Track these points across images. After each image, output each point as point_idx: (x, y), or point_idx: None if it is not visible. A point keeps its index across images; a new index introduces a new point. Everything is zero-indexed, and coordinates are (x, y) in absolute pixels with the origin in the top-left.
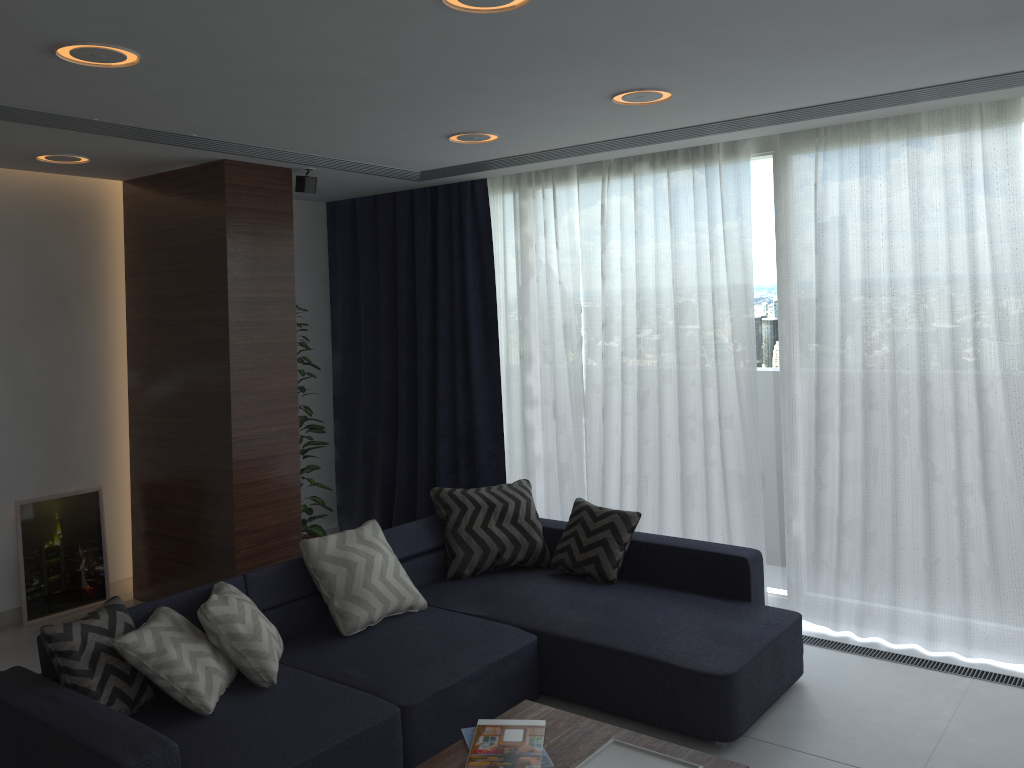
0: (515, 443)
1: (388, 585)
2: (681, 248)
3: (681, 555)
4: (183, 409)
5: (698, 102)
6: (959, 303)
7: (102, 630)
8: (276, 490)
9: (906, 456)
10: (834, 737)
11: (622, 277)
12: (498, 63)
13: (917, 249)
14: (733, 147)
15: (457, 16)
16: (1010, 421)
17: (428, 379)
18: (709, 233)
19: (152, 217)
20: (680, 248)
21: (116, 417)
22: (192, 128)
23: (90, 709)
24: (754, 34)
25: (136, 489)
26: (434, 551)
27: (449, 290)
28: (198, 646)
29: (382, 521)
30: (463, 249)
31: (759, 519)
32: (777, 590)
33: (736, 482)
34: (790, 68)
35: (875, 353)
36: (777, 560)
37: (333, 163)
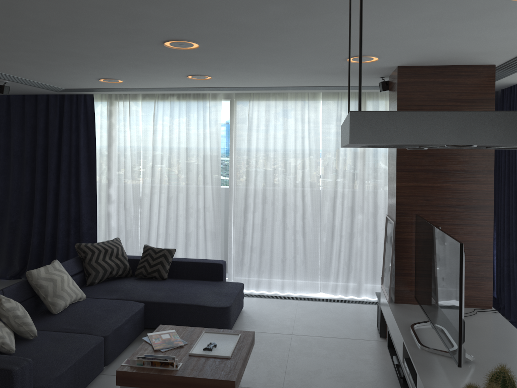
0: (102, 221)
1: (71, 289)
2: (190, 135)
3: (194, 265)
4: None
5: (217, 81)
6: (297, 164)
7: None
8: None
9: (276, 221)
10: (261, 325)
11: (162, 146)
12: (157, 61)
13: (285, 143)
14: (215, 95)
15: (162, 47)
16: (312, 207)
17: (54, 191)
18: (203, 130)
19: None
20: (190, 135)
21: None
22: None
23: None
24: (258, 67)
25: None
26: (78, 273)
27: (68, 146)
28: None
29: (20, 264)
30: (77, 127)
31: (219, 249)
32: None
33: (209, 234)
34: (260, 76)
35: (267, 182)
36: None
37: (24, 81)
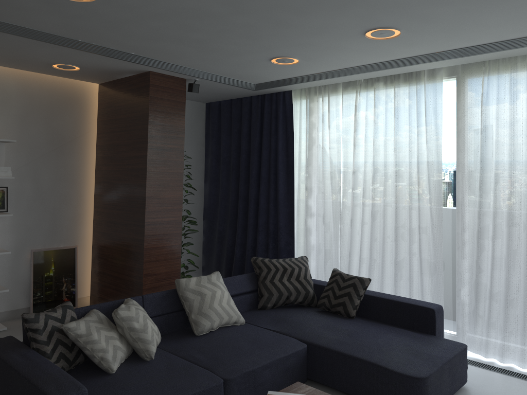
0: (300, 237)
1: (223, 308)
2: (400, 130)
3: (394, 305)
4: (121, 205)
5: (415, 39)
6: None
7: (57, 319)
8: (167, 253)
9: None
10: None
11: (365, 146)
12: (299, 5)
13: None
14: (433, 73)
15: None
16: None
17: (254, 199)
18: (417, 121)
19: (112, 102)
20: (399, 130)
21: (87, 209)
22: (131, 48)
23: (42, 363)
24: None
25: (95, 248)
26: (251, 292)
27: (268, 151)
28: (111, 333)
29: (225, 276)
30: (277, 129)
31: (441, 288)
32: (450, 331)
33: (427, 265)
34: (474, 14)
35: (516, 193)
36: (450, 313)
37: (208, 76)
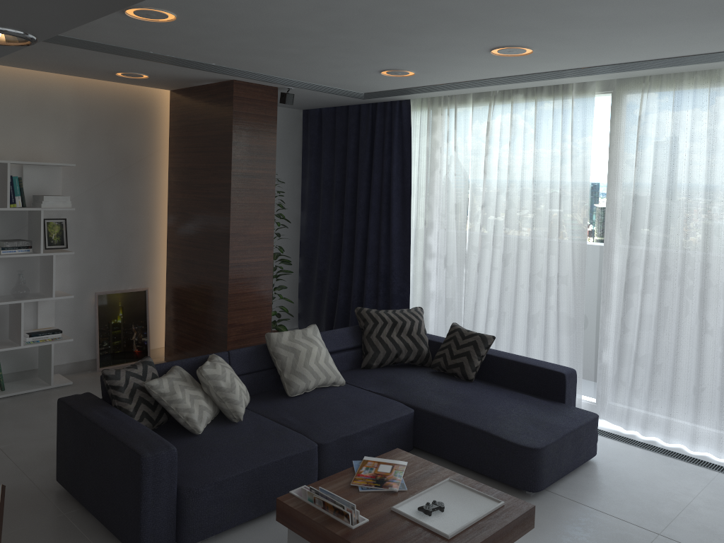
0: (417, 282)
1: (320, 367)
2: (540, 156)
3: (520, 367)
4: (200, 242)
5: (553, 56)
6: None
7: (138, 376)
8: (256, 300)
9: (688, 314)
10: (609, 498)
11: (498, 174)
12: (408, 27)
13: (709, 168)
14: (583, 86)
15: None
16: None
17: (362, 234)
18: (561, 147)
19: (187, 115)
20: (540, 156)
21: (159, 244)
22: (212, 60)
23: (127, 422)
24: (585, 13)
25: (169, 291)
26: (354, 349)
27: (380, 175)
28: (195, 392)
29: (326, 326)
30: (391, 147)
31: (580, 348)
32: (589, 398)
33: (566, 322)
34: (616, 36)
35: (672, 240)
36: (591, 378)
37: (305, 85)
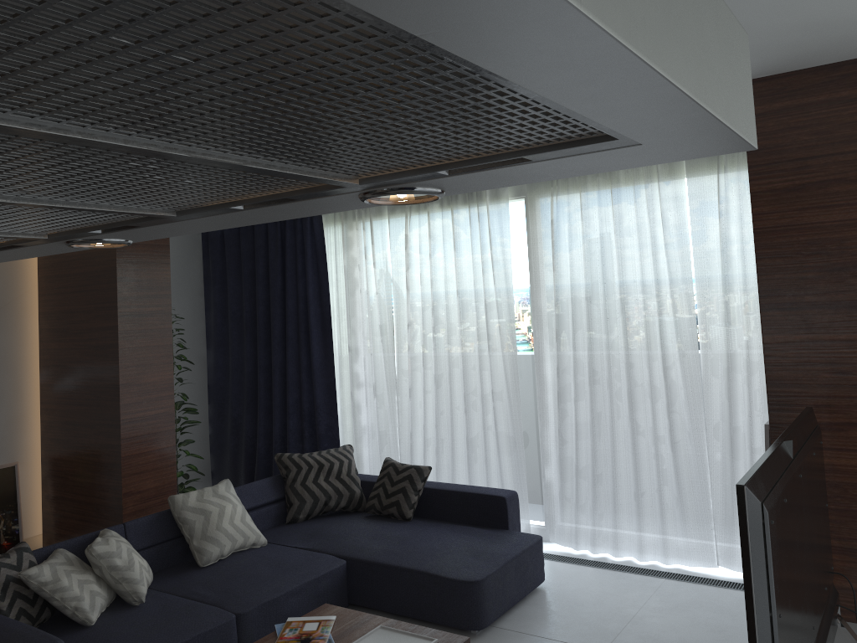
0: (347, 417)
1: (236, 528)
2: (462, 267)
3: (460, 497)
4: (83, 399)
5: None
6: (650, 305)
7: (12, 566)
8: (156, 459)
9: (620, 417)
10: (556, 623)
11: (421, 289)
12: None
13: (620, 267)
14: (496, 193)
15: None
16: (686, 390)
17: (280, 369)
18: (481, 256)
19: None
20: (461, 267)
21: (30, 406)
22: None
23: (1, 621)
24: None
25: (45, 463)
26: (277, 502)
27: (295, 300)
28: (85, 576)
29: (246, 482)
30: (305, 268)
31: (522, 468)
32: (538, 522)
33: (506, 441)
34: None
35: (596, 342)
36: (537, 499)
37: None
